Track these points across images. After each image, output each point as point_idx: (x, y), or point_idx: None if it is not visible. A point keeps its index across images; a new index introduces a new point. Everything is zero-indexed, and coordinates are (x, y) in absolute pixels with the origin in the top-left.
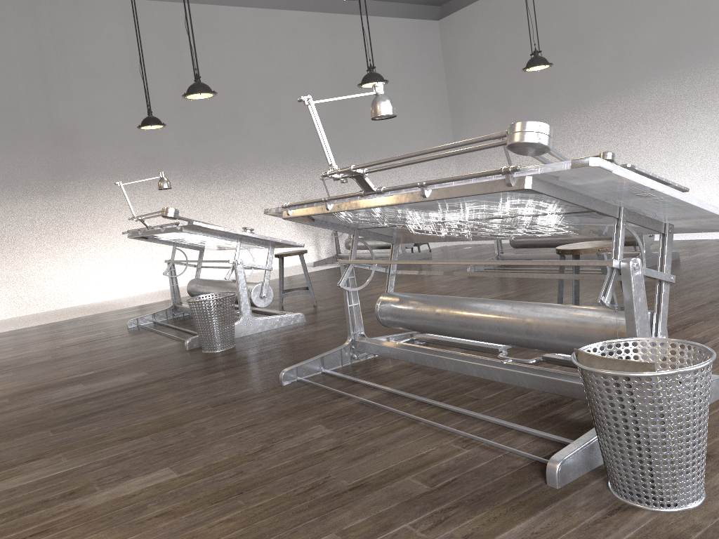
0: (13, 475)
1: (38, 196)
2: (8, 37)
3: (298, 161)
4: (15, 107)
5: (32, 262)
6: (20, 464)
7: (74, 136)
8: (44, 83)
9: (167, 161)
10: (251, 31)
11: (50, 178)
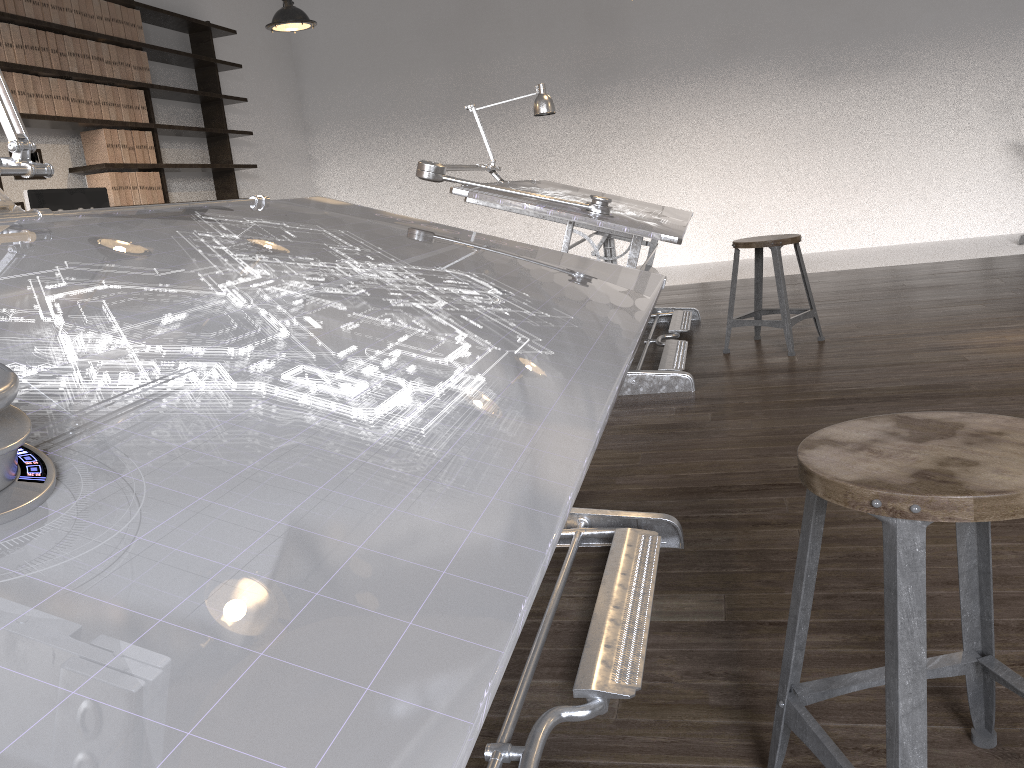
0: None
1: (566, 110)
2: None
3: None
4: None
5: None
6: None
7: (618, 14)
8: None
9: (762, 43)
10: None
11: (582, 83)
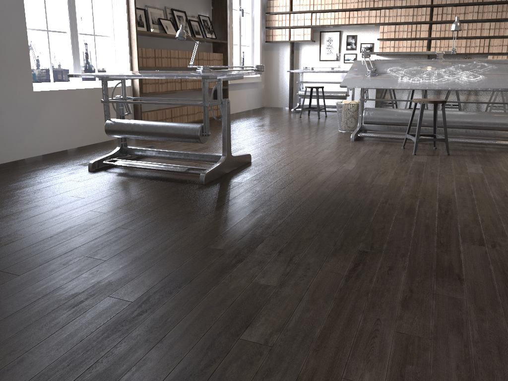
0: None
1: None
2: None
3: None
4: None
5: None
6: None
7: None
8: None
9: None
10: None
11: None
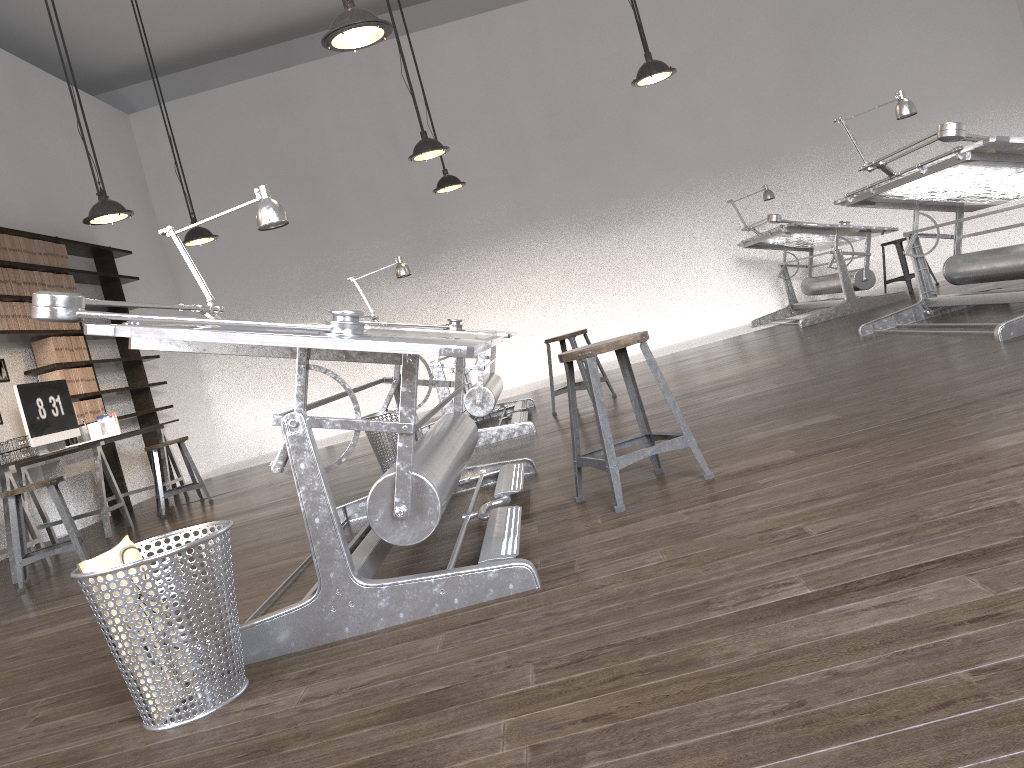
0: (50, 606)
1: (405, 278)
2: (354, 105)
3: (734, 172)
4: (370, 182)
5: None
6: (70, 596)
7: (435, 202)
8: (395, 147)
9: (546, 210)
10: (641, 3)
11: (415, 256)
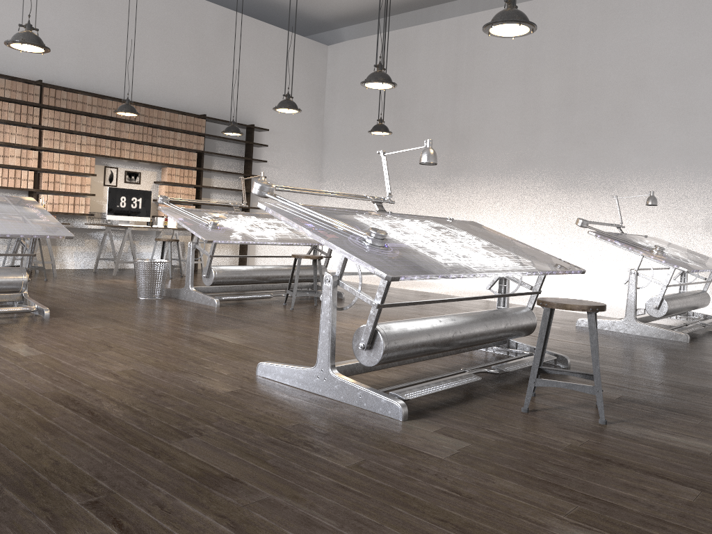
0: None
1: (433, 187)
2: (438, 58)
3: (710, 172)
4: (433, 114)
5: None
6: None
7: (466, 138)
8: (454, 92)
9: (538, 163)
10: None
11: (443, 173)
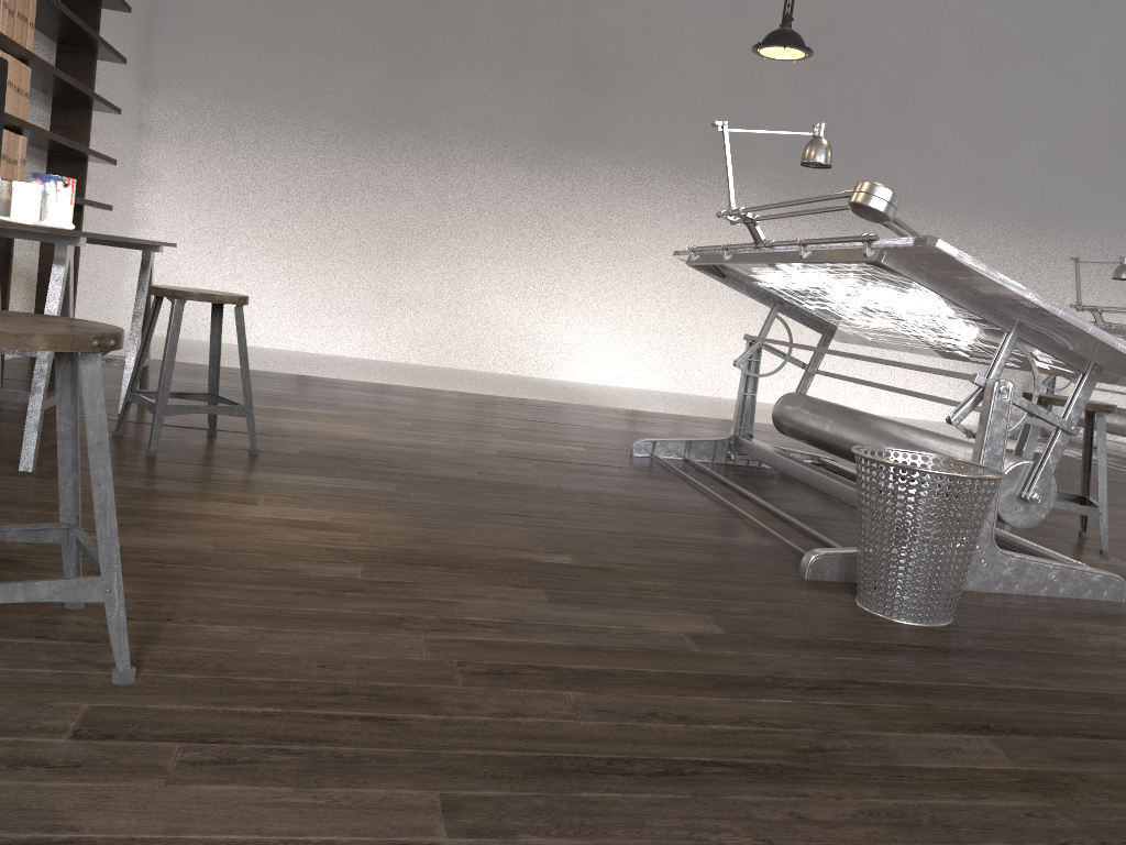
0: None
1: (520, 165)
2: None
3: (1001, 217)
4: None
5: (480, 280)
6: None
7: (608, 72)
8: None
9: (753, 157)
10: None
11: (548, 139)
